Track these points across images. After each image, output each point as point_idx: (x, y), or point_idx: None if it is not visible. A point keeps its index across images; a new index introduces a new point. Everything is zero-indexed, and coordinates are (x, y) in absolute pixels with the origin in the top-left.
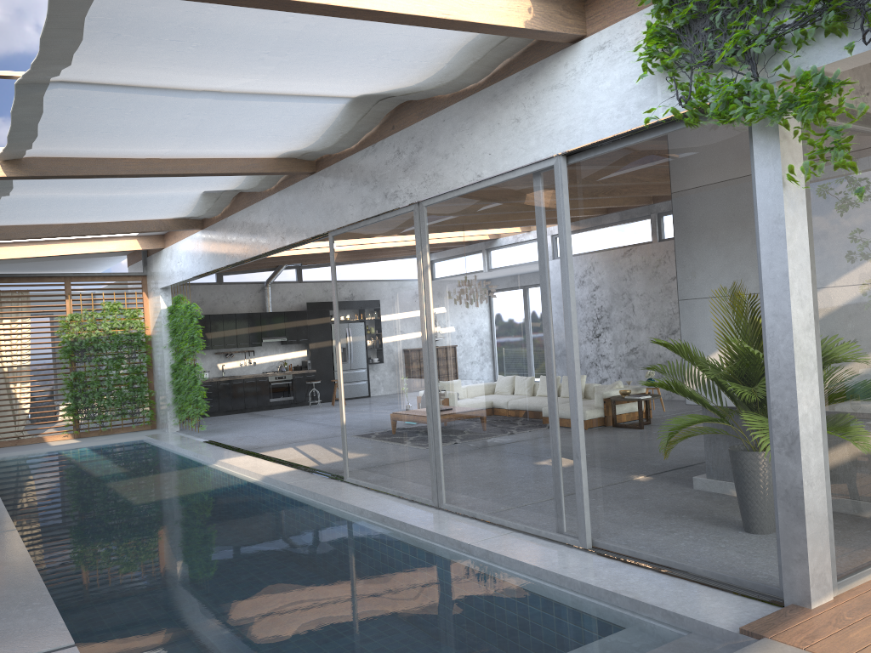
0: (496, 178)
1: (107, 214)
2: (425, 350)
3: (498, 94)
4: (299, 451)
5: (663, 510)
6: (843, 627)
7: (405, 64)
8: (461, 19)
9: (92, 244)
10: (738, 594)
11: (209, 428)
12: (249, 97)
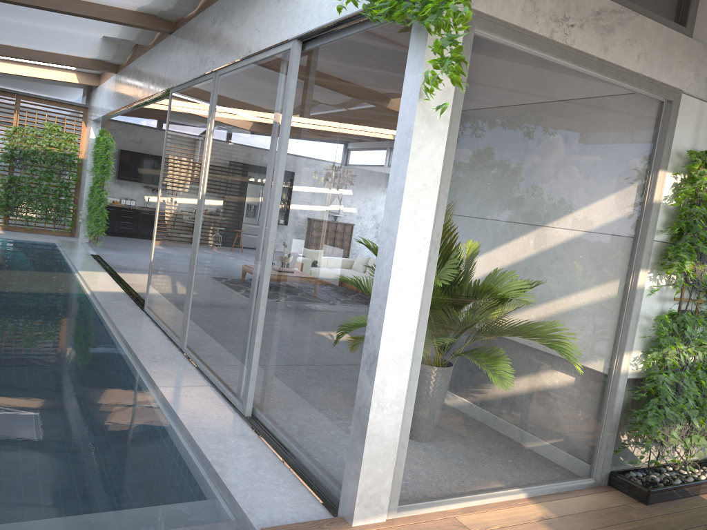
0: (258, 55)
1: (19, 40)
2: (198, 209)
3: None
4: None
5: (297, 398)
6: None
7: None
8: None
9: (35, 69)
10: (313, 493)
11: (112, 246)
12: None
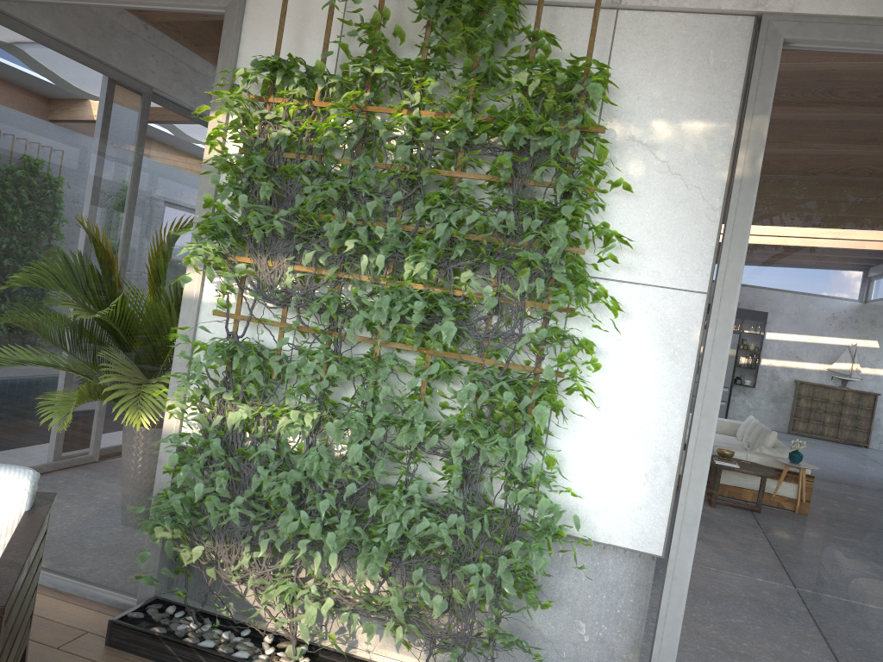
0: None
1: None
2: None
3: None
4: None
5: None
6: None
7: None
8: None
9: None
10: None
11: None
12: None
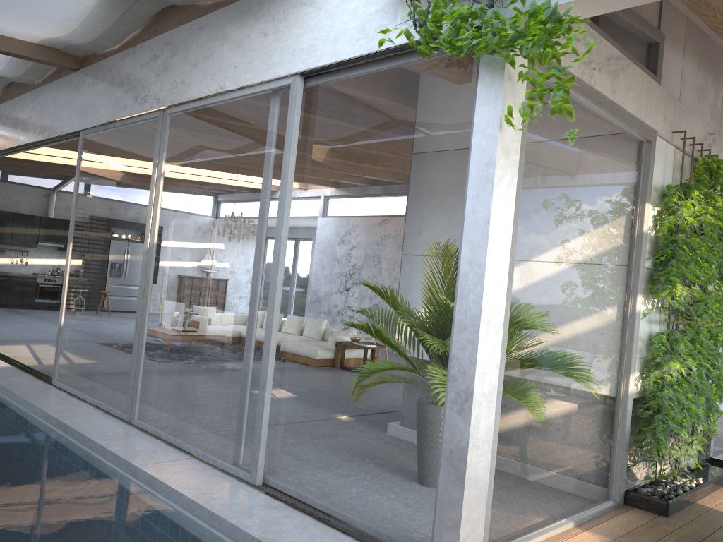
0: (237, 91)
1: None
2: (145, 260)
3: (253, 7)
4: (30, 349)
5: (335, 455)
6: None
7: None
8: None
9: None
10: None
11: None
12: None
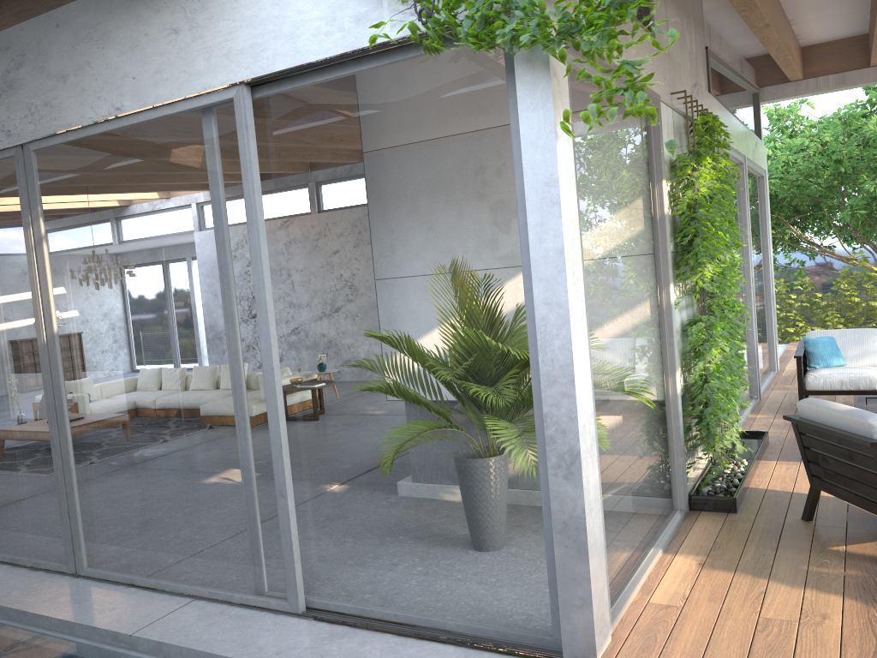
0: (145, 113)
1: None
2: (45, 358)
3: None
4: None
5: (402, 554)
6: None
7: None
8: None
9: None
10: (506, 654)
11: None
12: None
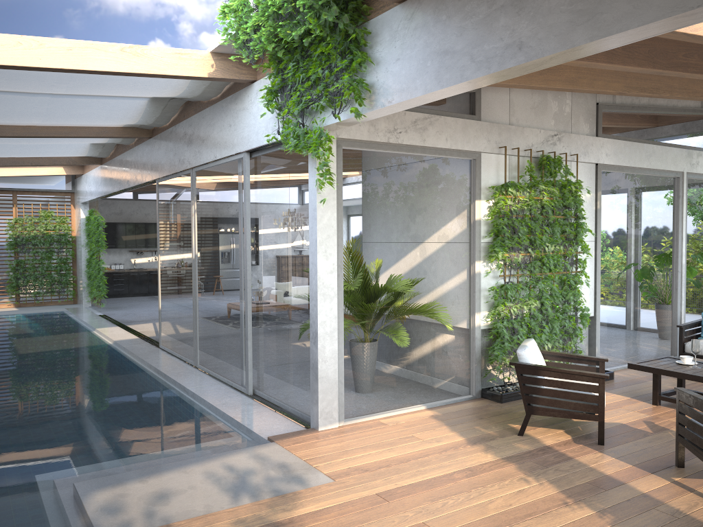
0: (222, 160)
1: (24, 153)
2: (193, 265)
3: (224, 107)
4: (154, 325)
5: (279, 373)
6: (320, 439)
7: (156, 87)
8: (159, 73)
9: (29, 169)
10: (296, 422)
11: (112, 306)
12: (75, 96)
